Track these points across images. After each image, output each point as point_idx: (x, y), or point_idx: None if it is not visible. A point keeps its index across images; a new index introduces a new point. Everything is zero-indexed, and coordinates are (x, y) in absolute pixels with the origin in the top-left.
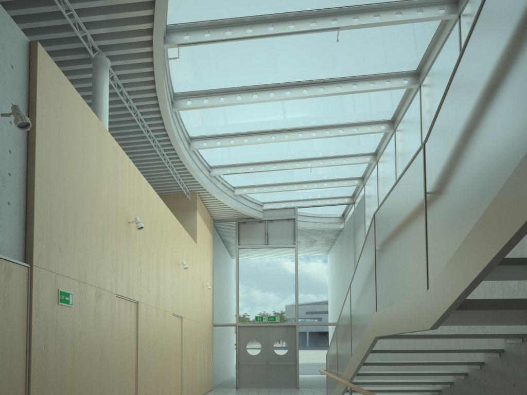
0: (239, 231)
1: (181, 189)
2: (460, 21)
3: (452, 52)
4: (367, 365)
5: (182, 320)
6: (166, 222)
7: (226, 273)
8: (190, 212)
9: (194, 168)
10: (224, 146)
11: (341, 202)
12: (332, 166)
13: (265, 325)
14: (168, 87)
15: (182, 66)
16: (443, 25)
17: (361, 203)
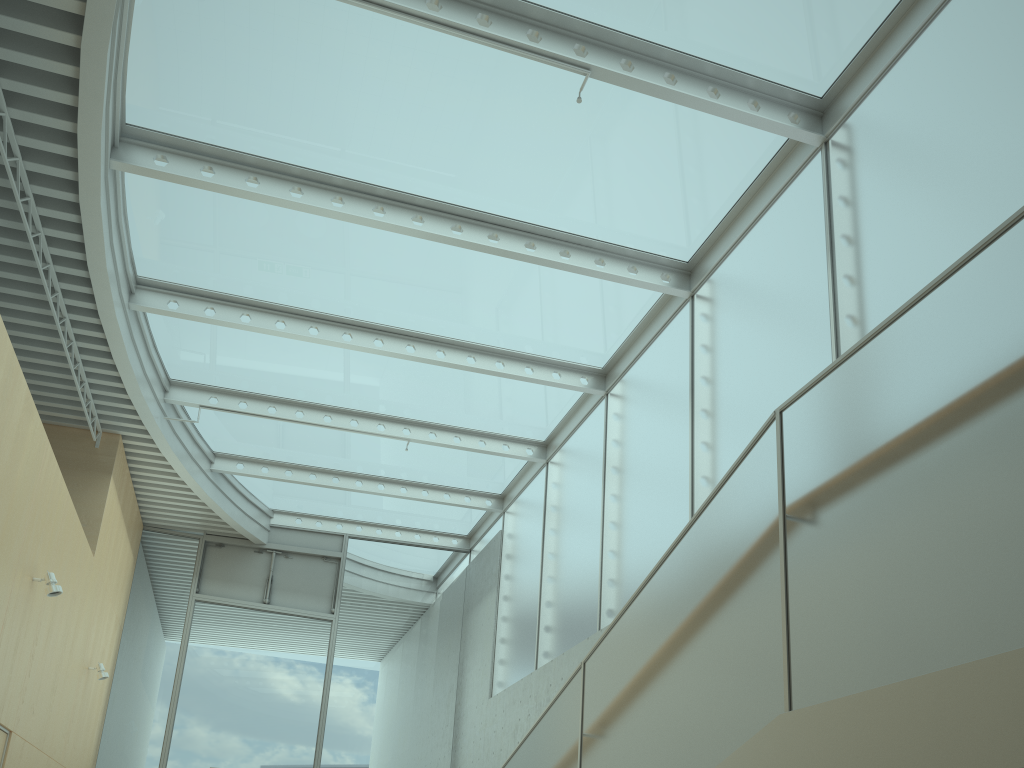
0: (204, 563)
1: (80, 414)
2: (828, 151)
3: (799, 213)
4: None
5: (9, 742)
6: (24, 445)
7: (154, 655)
8: (93, 476)
9: (130, 359)
10: (222, 324)
11: (444, 545)
12: (454, 448)
13: None
14: (114, 89)
15: (170, 43)
16: (775, 167)
17: (492, 549)
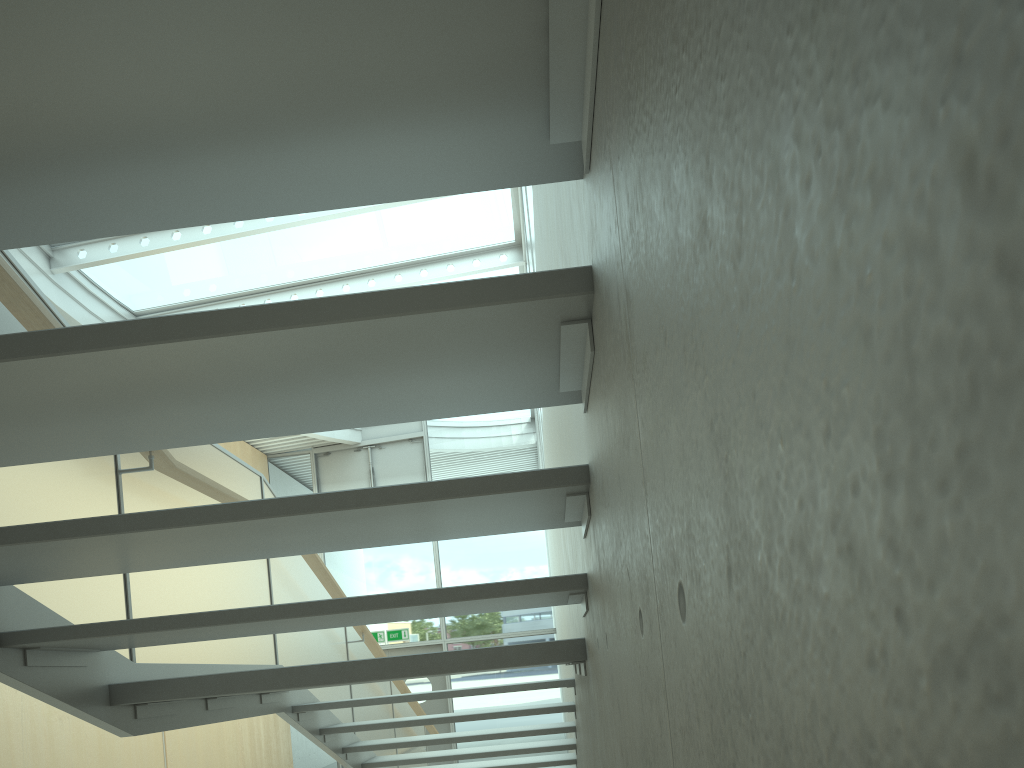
0: (319, 472)
1: None
2: None
3: None
4: (355, 751)
5: None
6: None
7: None
8: None
9: None
10: None
11: None
12: None
13: (383, 648)
14: None
15: None
16: None
17: None
